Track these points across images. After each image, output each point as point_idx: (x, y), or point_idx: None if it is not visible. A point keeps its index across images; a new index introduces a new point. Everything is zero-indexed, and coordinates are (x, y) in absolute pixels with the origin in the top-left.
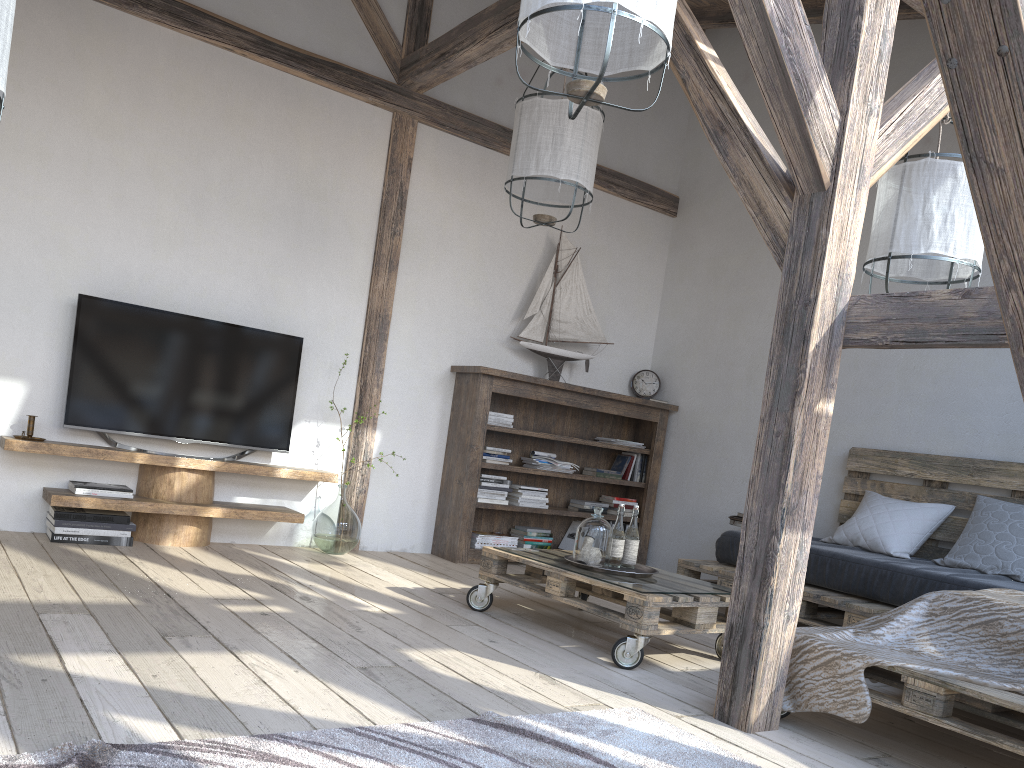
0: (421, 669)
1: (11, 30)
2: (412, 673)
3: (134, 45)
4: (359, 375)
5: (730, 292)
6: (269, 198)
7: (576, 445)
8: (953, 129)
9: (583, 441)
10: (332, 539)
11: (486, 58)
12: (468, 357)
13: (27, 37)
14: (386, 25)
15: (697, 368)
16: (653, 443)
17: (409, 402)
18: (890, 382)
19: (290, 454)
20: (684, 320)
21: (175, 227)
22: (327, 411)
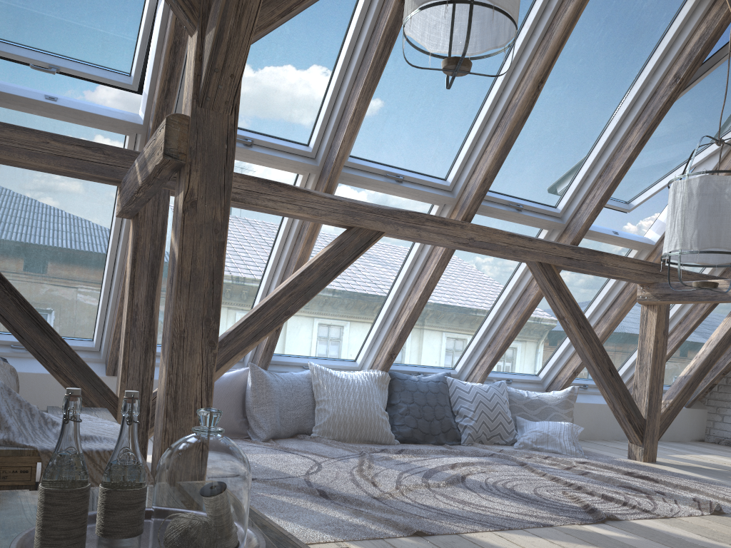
0: None
1: (678, 224)
2: None
3: None
4: None
5: None
6: None
7: None
8: None
9: None
10: None
11: None
12: None
13: None
14: None
15: None
16: None
17: None
18: None
19: None
20: None
21: None
22: None
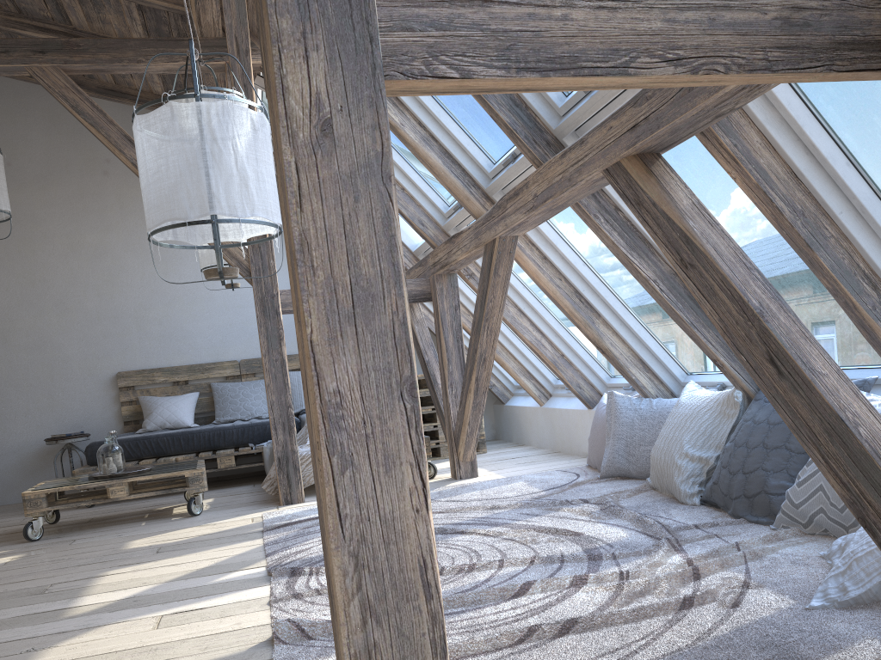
0: (170, 543)
1: None
2: (177, 544)
3: None
4: None
5: None
6: None
7: None
8: (122, 168)
9: None
10: None
11: None
12: None
13: None
14: None
15: None
16: None
17: None
18: (129, 327)
19: None
20: None
21: None
22: None
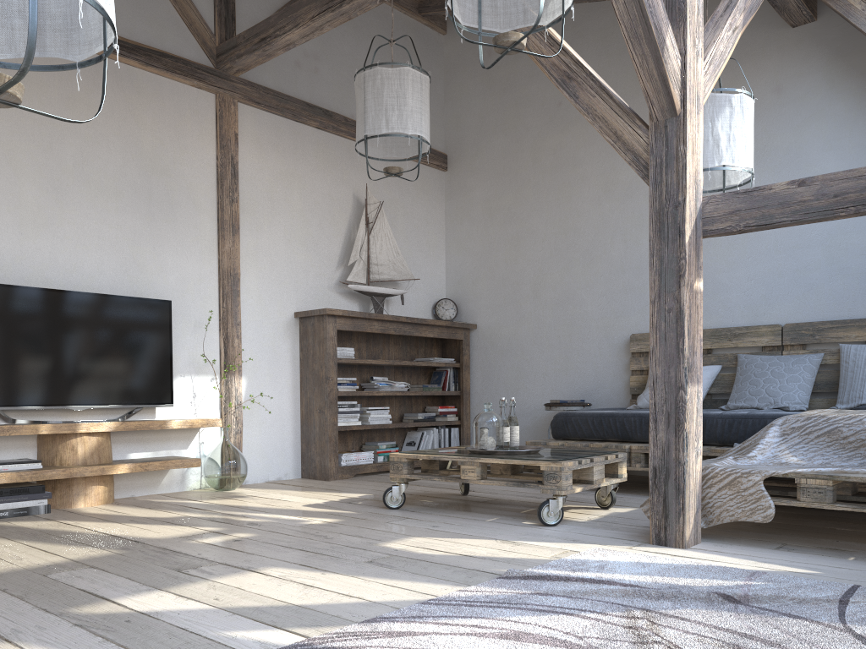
0: (413, 554)
1: None
2: (410, 558)
3: None
4: (221, 329)
5: (506, 226)
6: (120, 177)
7: (401, 368)
8: None
9: (410, 362)
10: (226, 477)
11: (305, 40)
12: (307, 303)
13: None
14: (199, 17)
15: (488, 291)
16: (462, 357)
17: (265, 348)
18: None
19: (172, 408)
20: (469, 254)
21: (38, 210)
22: (198, 365)
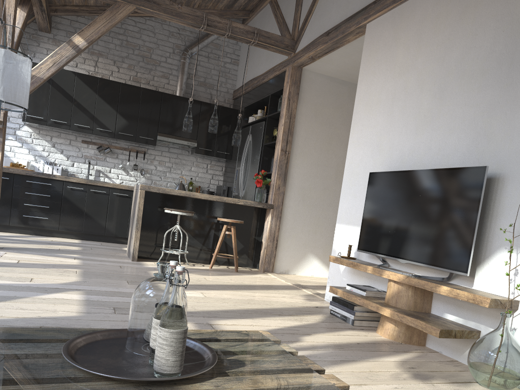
0: None
1: None
2: None
3: (418, 11)
4: None
5: None
6: (488, 56)
7: None
8: None
9: None
10: (468, 364)
11: None
12: None
13: (379, 46)
14: None
15: None
16: None
17: None
18: None
19: (489, 280)
20: None
21: (427, 112)
22: None
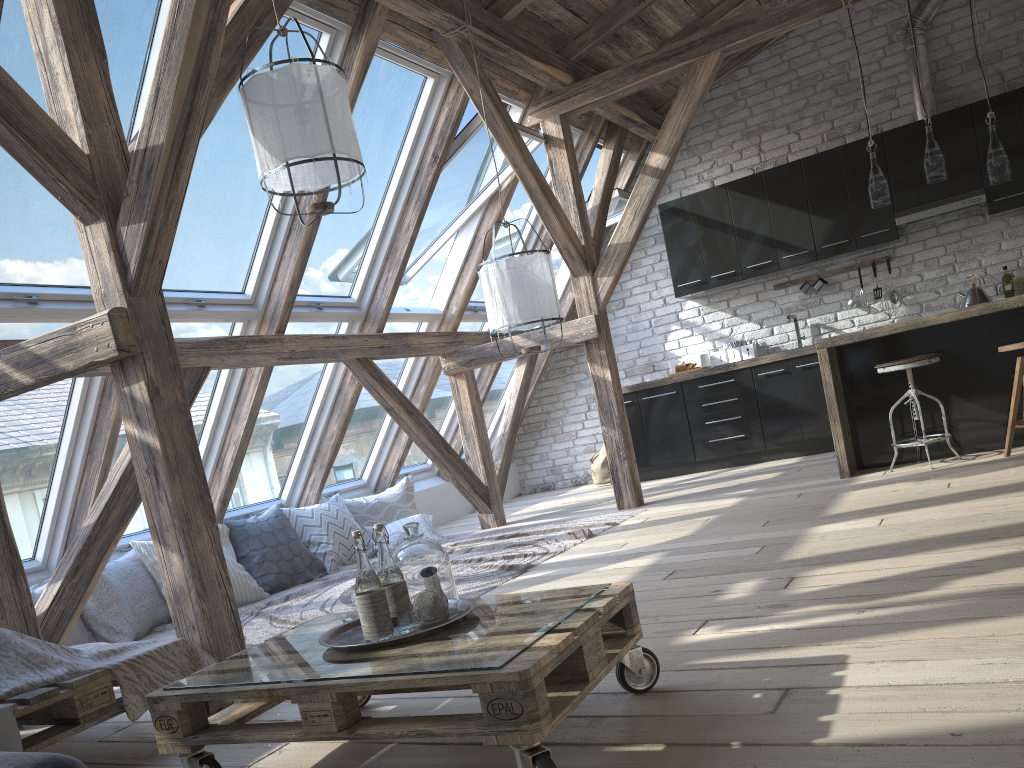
0: None
1: (500, 303)
2: None
3: None
4: None
5: None
6: None
7: None
8: None
9: None
10: None
11: None
12: None
13: None
14: None
15: None
16: None
17: None
18: None
19: None
20: None
21: None
22: None
